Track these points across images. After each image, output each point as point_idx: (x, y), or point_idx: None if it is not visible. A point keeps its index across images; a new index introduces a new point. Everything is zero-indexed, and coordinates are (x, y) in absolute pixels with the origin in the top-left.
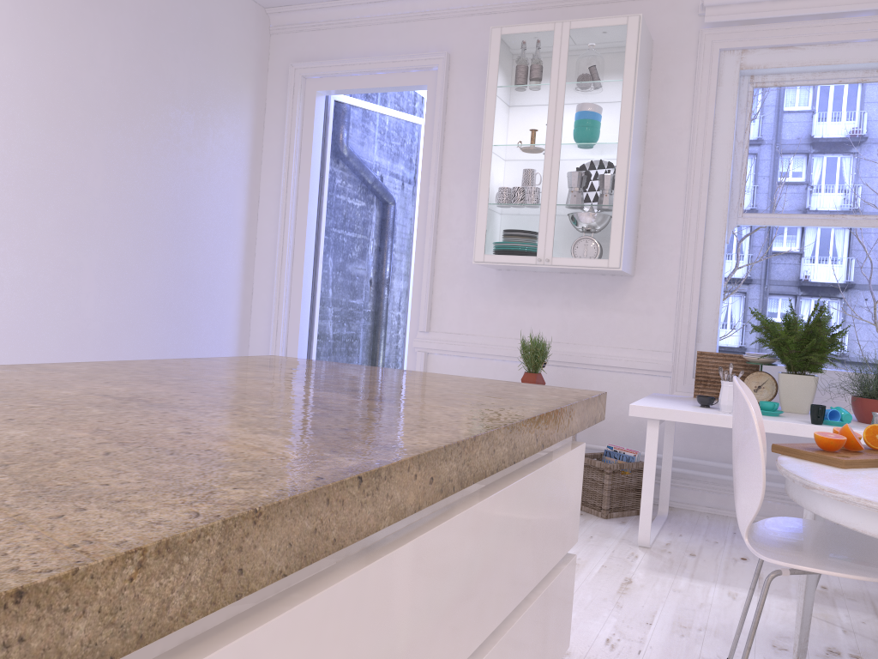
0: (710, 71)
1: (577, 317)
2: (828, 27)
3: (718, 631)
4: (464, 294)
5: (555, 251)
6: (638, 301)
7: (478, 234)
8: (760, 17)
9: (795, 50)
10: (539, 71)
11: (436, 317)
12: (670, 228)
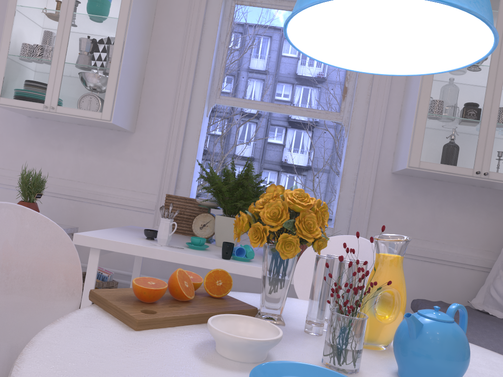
0: None
1: (88, 161)
2: None
3: None
4: None
5: (60, 101)
6: (136, 153)
7: None
8: None
9: None
10: None
11: None
12: (164, 99)
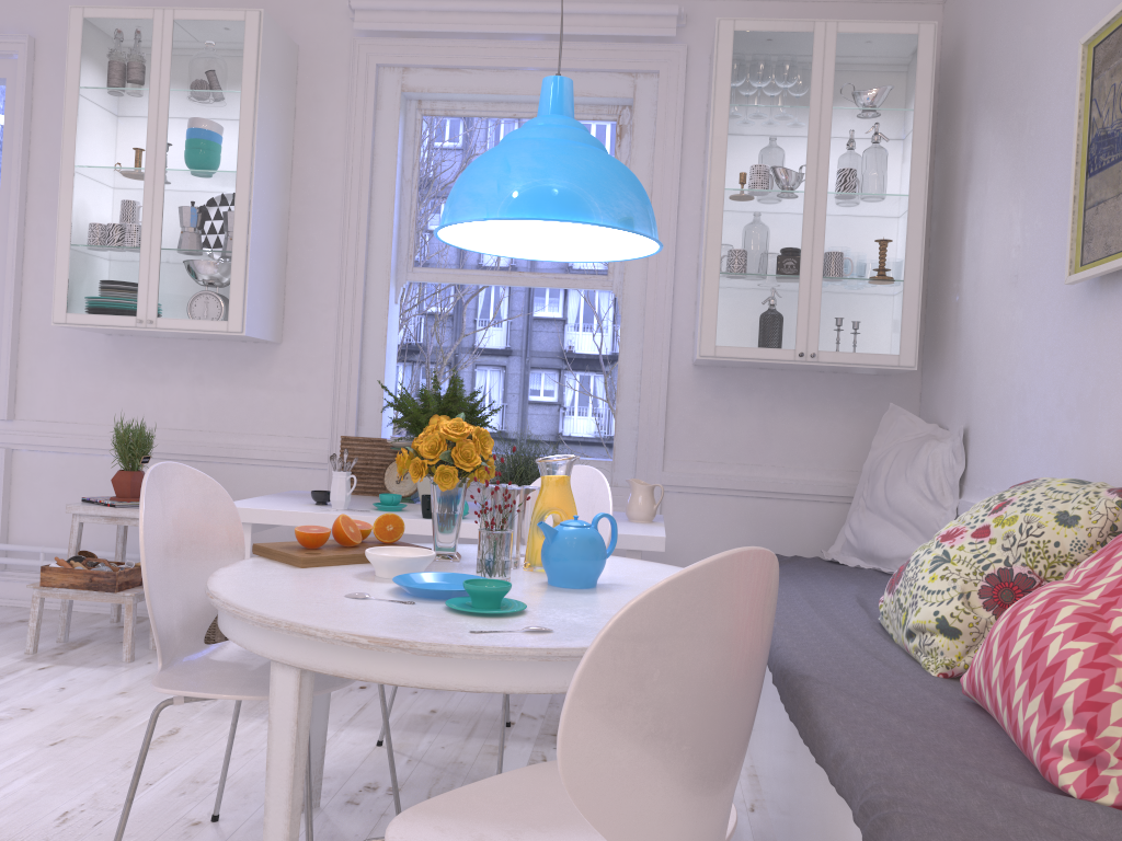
0: (366, 91)
1: (213, 396)
2: (494, 49)
3: (239, 782)
4: (62, 368)
5: (160, 310)
6: (287, 375)
7: (58, 286)
8: (417, 30)
9: (461, 73)
10: (136, 71)
11: (24, 399)
12: (323, 283)
